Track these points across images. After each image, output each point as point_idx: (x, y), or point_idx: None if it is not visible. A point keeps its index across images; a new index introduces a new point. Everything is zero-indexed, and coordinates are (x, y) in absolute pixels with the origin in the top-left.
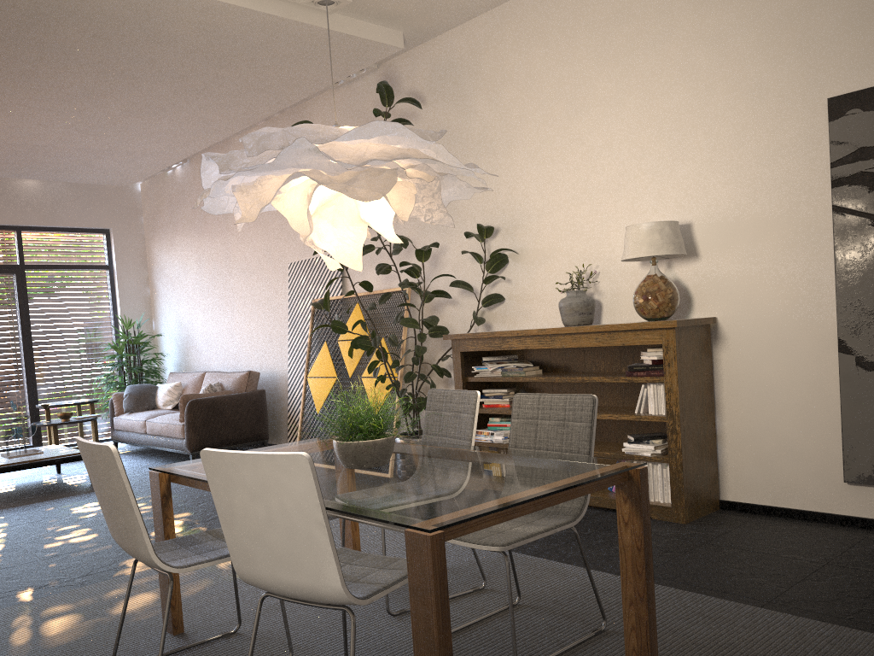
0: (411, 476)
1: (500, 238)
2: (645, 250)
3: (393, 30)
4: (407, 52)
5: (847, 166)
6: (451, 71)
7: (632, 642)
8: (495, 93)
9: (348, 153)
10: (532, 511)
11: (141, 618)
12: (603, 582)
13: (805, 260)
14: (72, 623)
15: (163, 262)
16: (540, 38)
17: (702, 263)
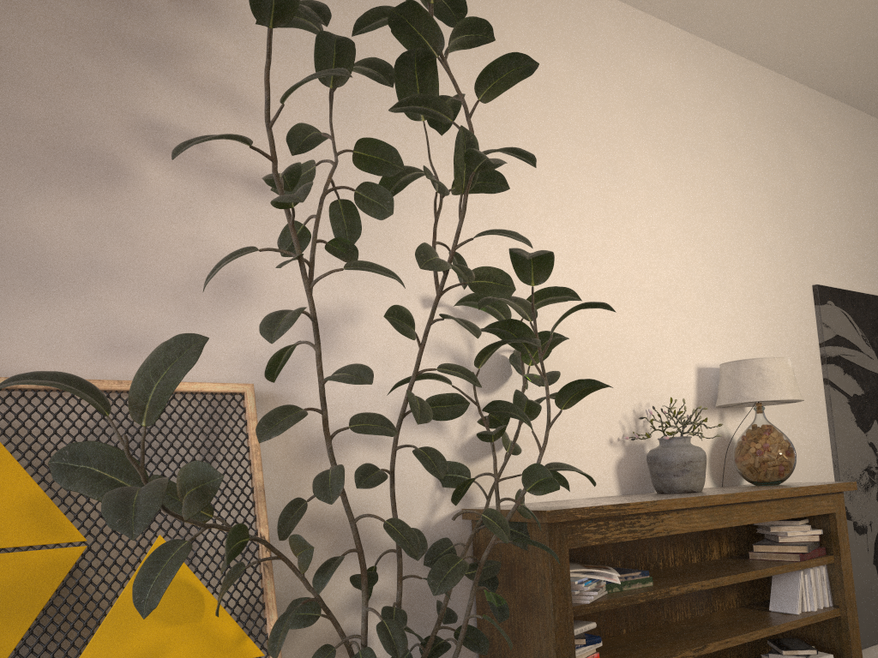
0: None
1: None
2: (799, 392)
3: None
4: None
5: (832, 348)
6: None
7: None
8: None
9: None
10: None
11: None
12: None
13: (813, 427)
14: None
15: None
16: (564, 44)
17: (748, 418)
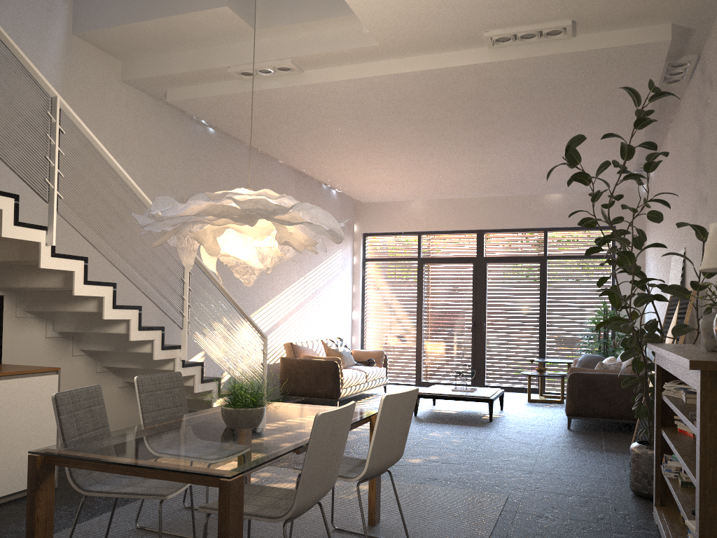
0: (195, 436)
1: None
2: (706, 260)
3: (656, 26)
4: (708, 35)
5: None
6: None
7: None
8: None
9: (188, 213)
10: (120, 473)
11: None
12: None
13: None
14: None
15: (647, 252)
16: None
17: None
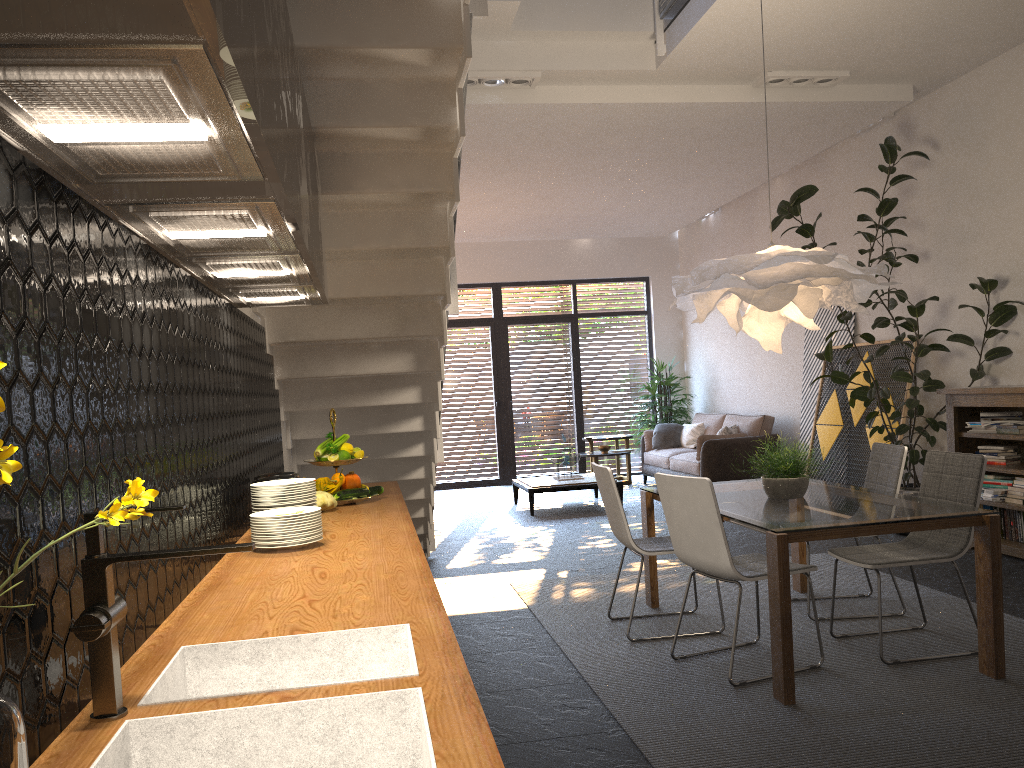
0: (806, 506)
1: (1009, 289)
2: None
3: (900, 85)
4: (923, 98)
5: None
6: (966, 116)
7: (982, 656)
8: (1009, 138)
9: (766, 273)
10: (872, 534)
11: (633, 596)
12: (1017, 626)
13: None
14: (589, 593)
15: None
16: None
17: None
